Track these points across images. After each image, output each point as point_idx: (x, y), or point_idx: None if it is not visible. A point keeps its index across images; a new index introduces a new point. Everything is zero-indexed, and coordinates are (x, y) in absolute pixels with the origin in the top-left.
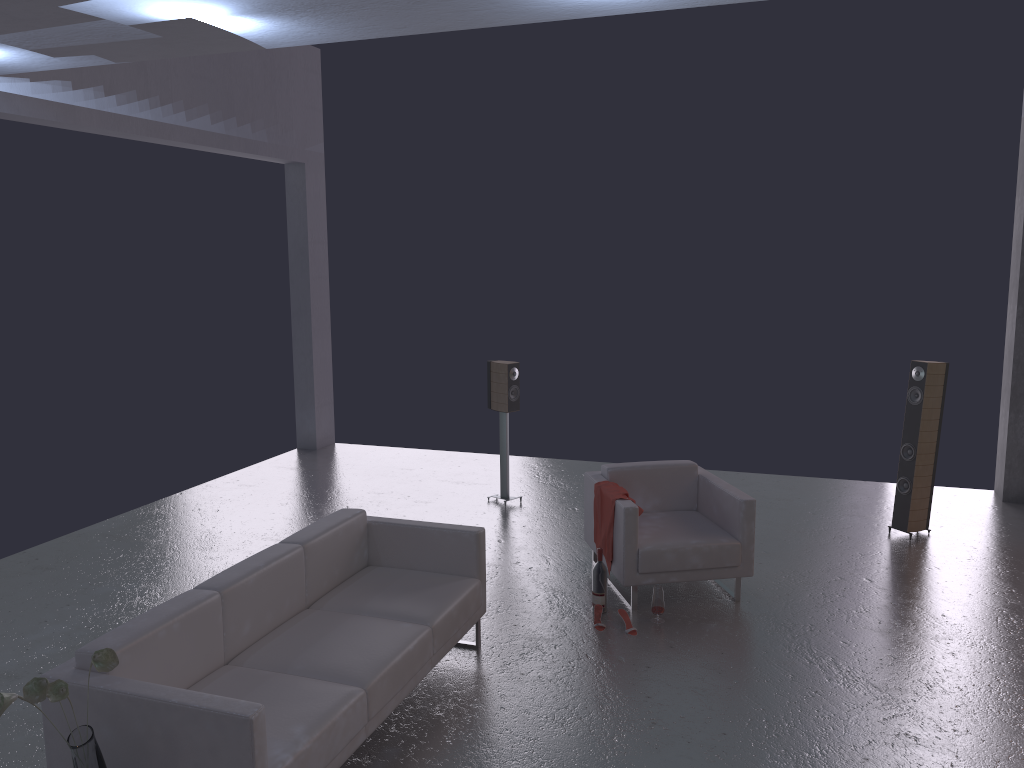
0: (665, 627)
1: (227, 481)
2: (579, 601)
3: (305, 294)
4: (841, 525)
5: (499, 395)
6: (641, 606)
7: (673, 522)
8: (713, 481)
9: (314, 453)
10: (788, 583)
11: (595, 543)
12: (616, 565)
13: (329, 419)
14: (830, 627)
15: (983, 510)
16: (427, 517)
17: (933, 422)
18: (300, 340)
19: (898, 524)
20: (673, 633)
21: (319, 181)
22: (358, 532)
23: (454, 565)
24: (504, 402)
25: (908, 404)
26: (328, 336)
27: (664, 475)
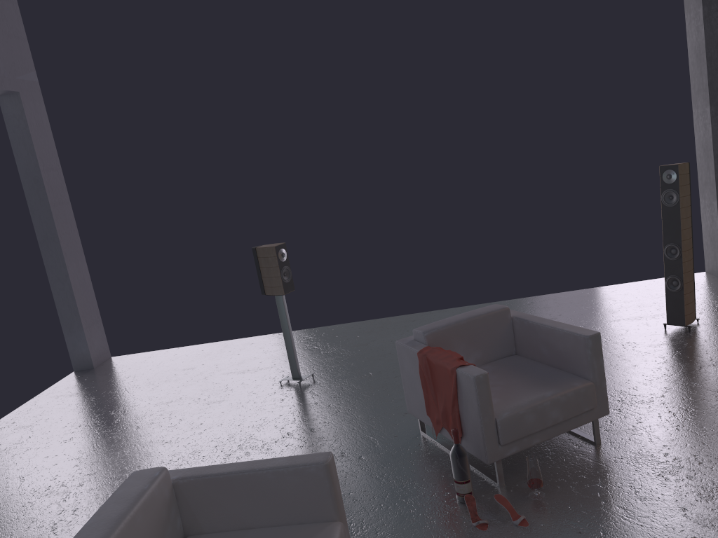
0: (552, 503)
1: (2, 426)
2: (436, 491)
3: (49, 221)
4: (618, 332)
5: (272, 279)
6: (506, 479)
7: (508, 375)
8: (535, 321)
9: (92, 372)
10: (628, 408)
11: (429, 416)
12: (470, 441)
13: (100, 336)
14: (717, 453)
15: (717, 290)
16: (226, 419)
17: (689, 219)
18: (54, 267)
19: (674, 320)
20: (567, 510)
21: (39, 109)
22: (163, 502)
23: (303, 511)
24: (279, 285)
25: (664, 207)
26: (82, 258)
27: (480, 326)
